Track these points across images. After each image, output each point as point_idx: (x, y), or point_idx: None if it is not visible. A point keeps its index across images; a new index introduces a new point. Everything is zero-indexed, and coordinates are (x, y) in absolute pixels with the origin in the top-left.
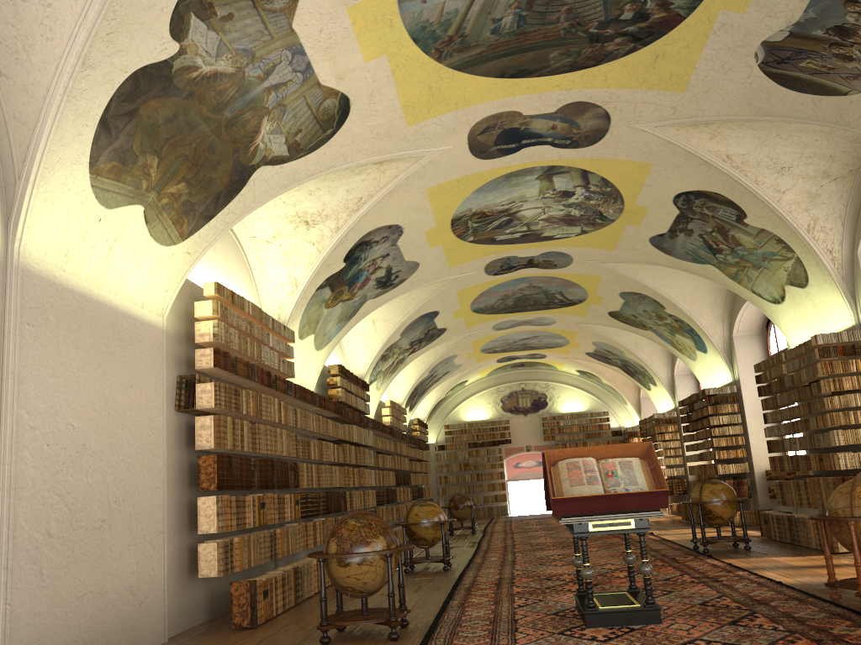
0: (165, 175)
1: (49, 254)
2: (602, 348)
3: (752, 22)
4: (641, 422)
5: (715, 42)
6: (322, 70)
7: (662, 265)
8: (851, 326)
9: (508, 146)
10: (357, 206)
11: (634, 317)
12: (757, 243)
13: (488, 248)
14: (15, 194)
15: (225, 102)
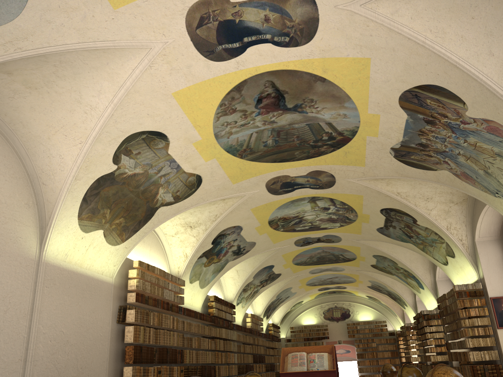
0: (113, 216)
1: (58, 255)
2: (375, 284)
3: (383, 140)
4: (401, 327)
5: (369, 147)
6: (185, 167)
7: (388, 242)
8: (476, 280)
9: (287, 189)
10: (215, 218)
11: (384, 268)
12: (426, 233)
13: (293, 233)
14: (45, 231)
15: (140, 184)
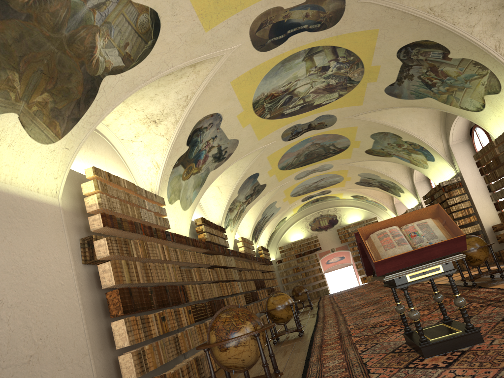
0: (28, 88)
1: None
2: (365, 177)
3: None
4: None
5: None
6: None
7: (396, 107)
8: None
9: (278, 37)
10: (186, 102)
11: (382, 150)
12: (459, 70)
13: (281, 121)
14: None
15: (61, 23)
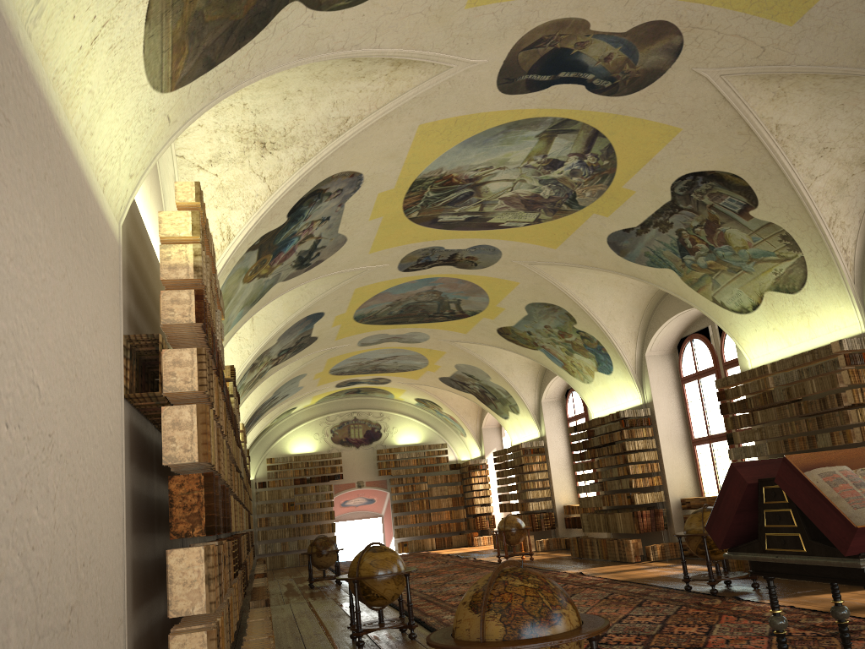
0: None
1: None
2: (464, 372)
3: None
4: (498, 452)
5: None
6: None
7: (604, 270)
8: (858, 334)
9: (540, 78)
10: (339, 130)
11: (528, 335)
12: (751, 240)
13: (423, 231)
14: None
15: None
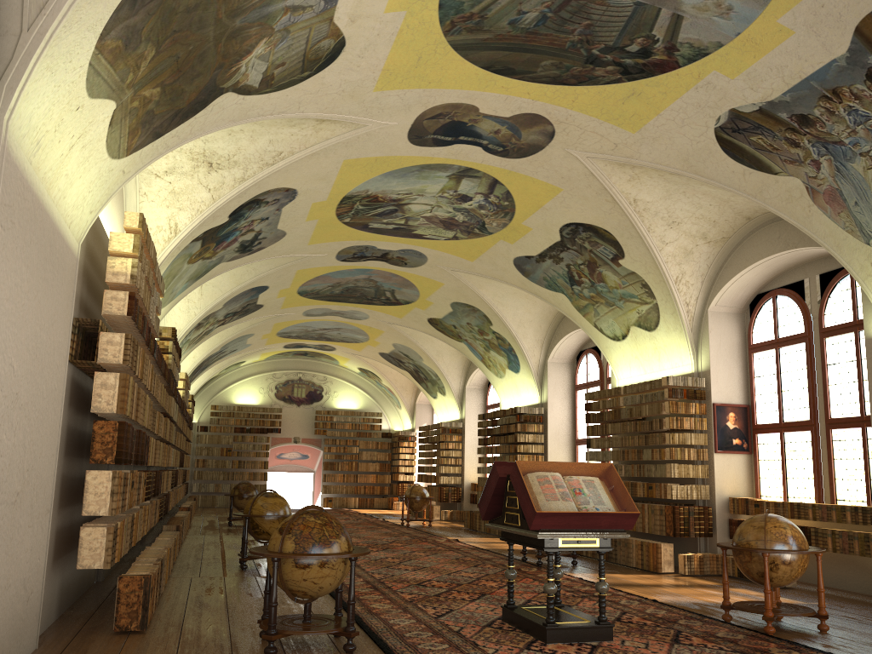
0: (150, 74)
1: (26, 137)
2: (400, 351)
3: (734, 89)
4: (423, 428)
5: (691, 96)
6: (343, 7)
7: (513, 285)
8: (689, 372)
9: (444, 138)
10: (273, 160)
11: (453, 328)
12: (621, 283)
13: (356, 233)
14: (18, 48)
15: (244, 9)
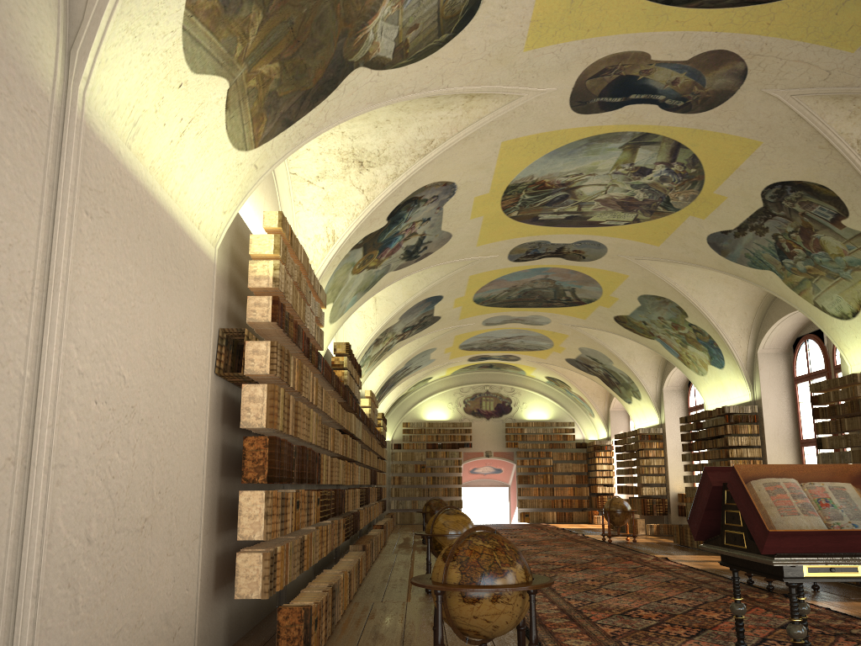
0: (262, 45)
1: (116, 115)
2: (588, 356)
3: None
4: (619, 436)
5: None
6: None
7: (708, 268)
8: None
9: (612, 100)
10: (425, 150)
11: (643, 324)
12: (846, 248)
13: (526, 228)
14: (88, 6)
15: None
